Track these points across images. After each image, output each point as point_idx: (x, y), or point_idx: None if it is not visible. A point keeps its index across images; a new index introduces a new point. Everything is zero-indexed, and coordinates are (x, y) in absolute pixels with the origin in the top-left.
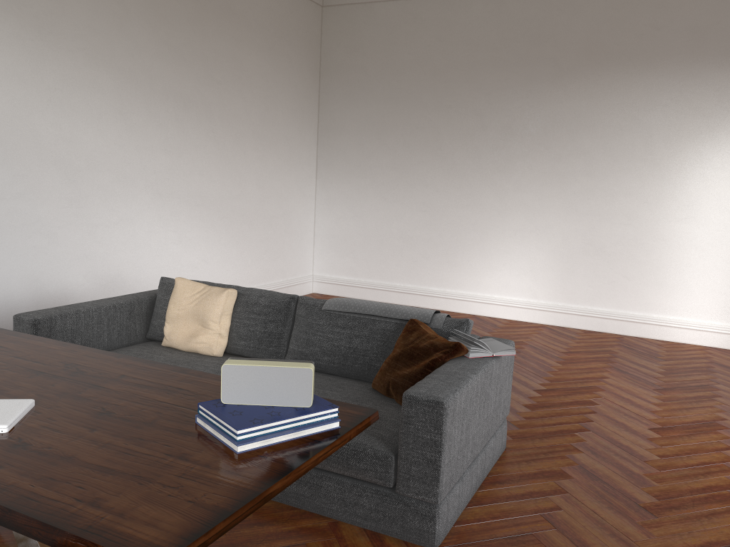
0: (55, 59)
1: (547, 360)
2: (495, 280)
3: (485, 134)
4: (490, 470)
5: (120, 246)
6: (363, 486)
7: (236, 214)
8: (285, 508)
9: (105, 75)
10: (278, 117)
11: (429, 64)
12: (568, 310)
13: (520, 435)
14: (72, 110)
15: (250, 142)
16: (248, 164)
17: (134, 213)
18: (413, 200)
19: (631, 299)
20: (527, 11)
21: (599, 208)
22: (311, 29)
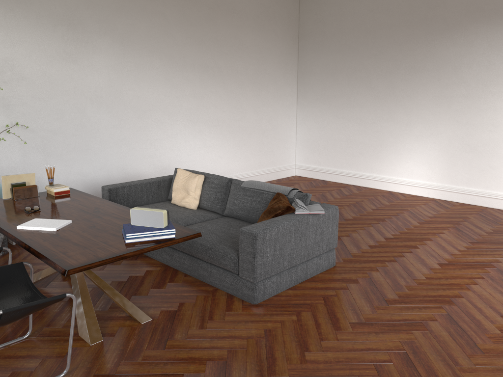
0: (130, 55)
1: (412, 221)
2: (404, 169)
3: (398, 72)
4: (315, 275)
5: (168, 150)
6: (227, 272)
7: (239, 129)
8: (198, 281)
9: (157, 59)
10: (268, 69)
11: (363, 27)
12: (451, 190)
13: (350, 260)
14: (140, 80)
15: (248, 86)
16: (247, 99)
17: (176, 132)
18: (353, 117)
19: (495, 183)
20: None
21: (473, 120)
22: (291, 11)
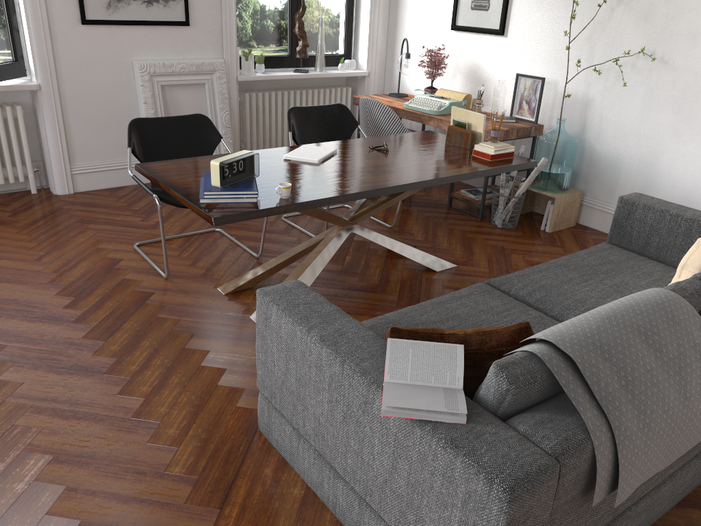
0: None
1: None
2: None
3: None
4: None
5: None
6: None
7: None
8: None
9: None
10: None
11: None
12: None
13: None
14: None
15: None
16: None
17: None
18: None
19: None
20: None
21: None
22: None
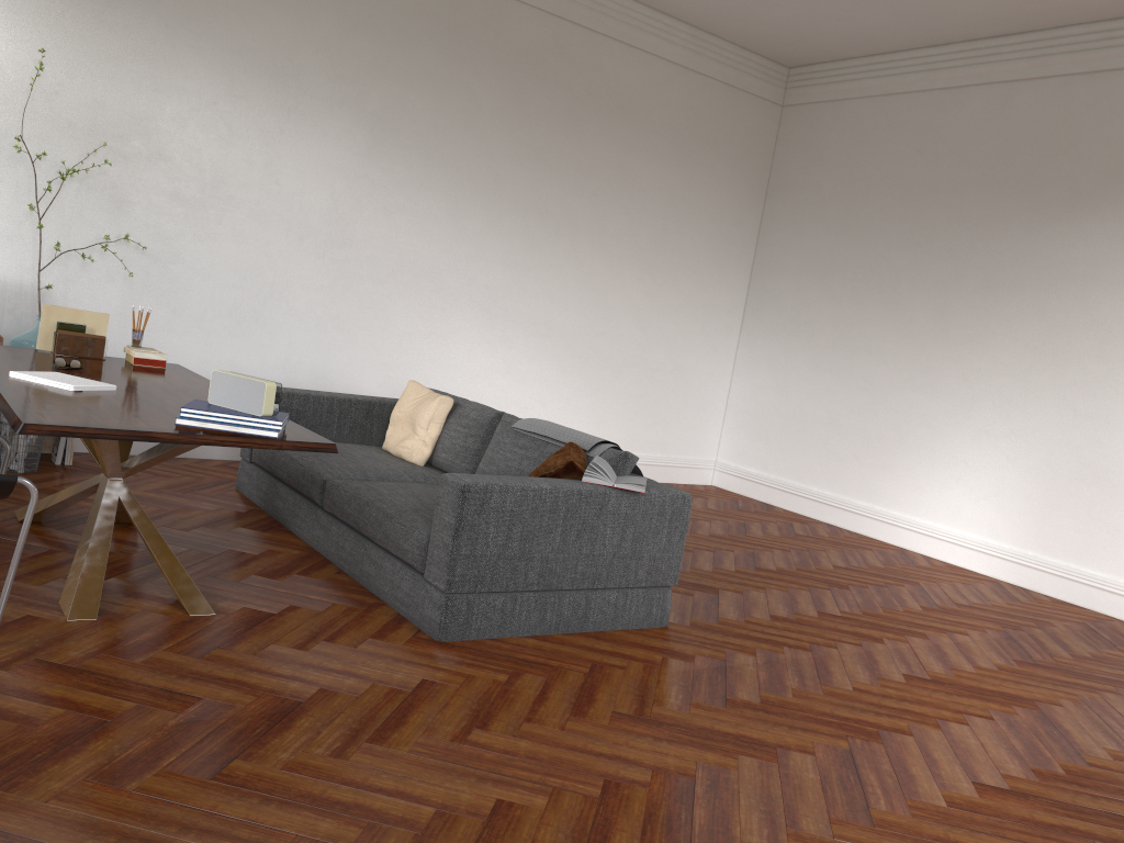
0: (384, 155)
1: (910, 601)
2: (942, 503)
3: (959, 285)
4: (607, 630)
5: (428, 362)
6: (406, 569)
7: (596, 355)
8: (355, 586)
9: (440, 175)
10: (683, 244)
11: (900, 183)
12: (1040, 565)
13: (706, 627)
14: (395, 209)
15: (632, 269)
16: (625, 296)
17: (451, 329)
18: (852, 372)
19: None
20: (1042, 109)
21: (1109, 410)
22: (759, 135)
